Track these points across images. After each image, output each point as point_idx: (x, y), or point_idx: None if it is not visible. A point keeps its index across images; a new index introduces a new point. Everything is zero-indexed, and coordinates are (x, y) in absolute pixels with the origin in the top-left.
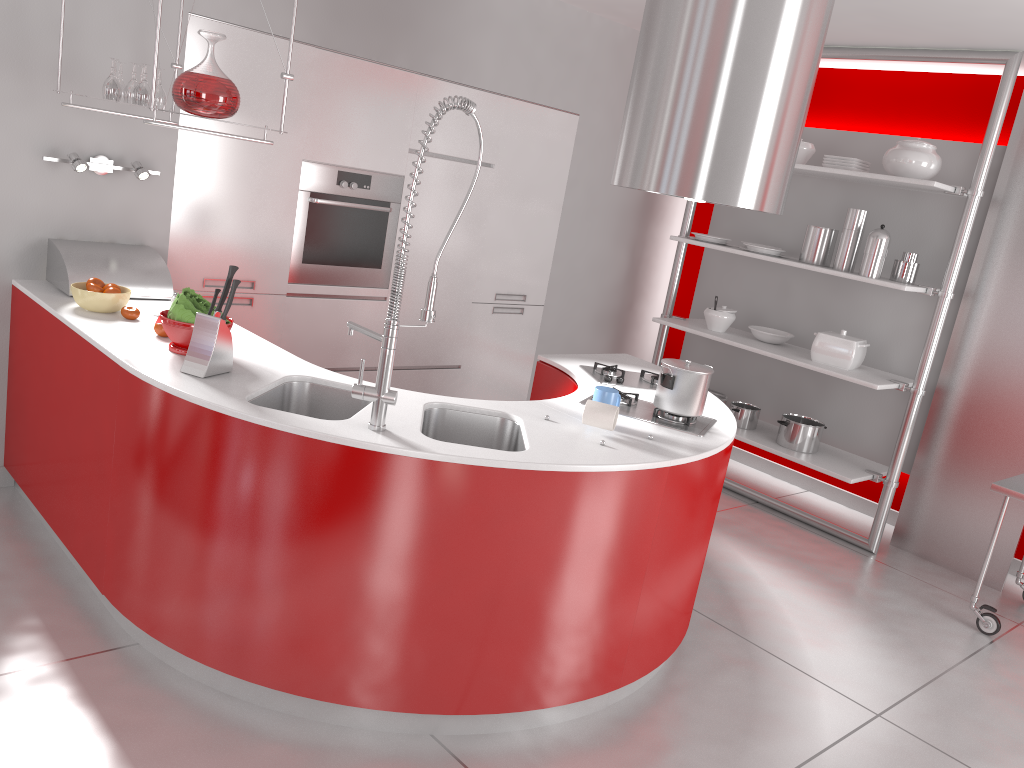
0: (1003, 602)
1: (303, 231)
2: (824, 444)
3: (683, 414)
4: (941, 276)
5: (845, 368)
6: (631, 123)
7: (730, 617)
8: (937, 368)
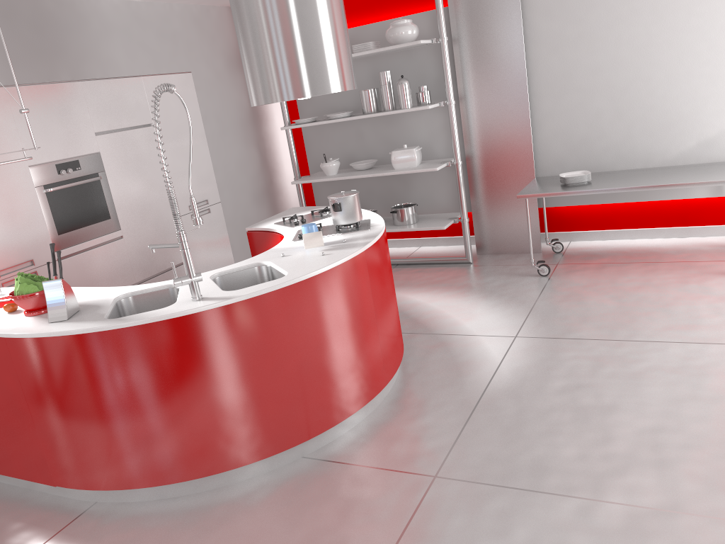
0: (545, 257)
1: (50, 213)
2: (420, 215)
3: (353, 222)
4: (443, 93)
5: (415, 166)
6: (251, 65)
7: (419, 327)
8: (462, 146)
